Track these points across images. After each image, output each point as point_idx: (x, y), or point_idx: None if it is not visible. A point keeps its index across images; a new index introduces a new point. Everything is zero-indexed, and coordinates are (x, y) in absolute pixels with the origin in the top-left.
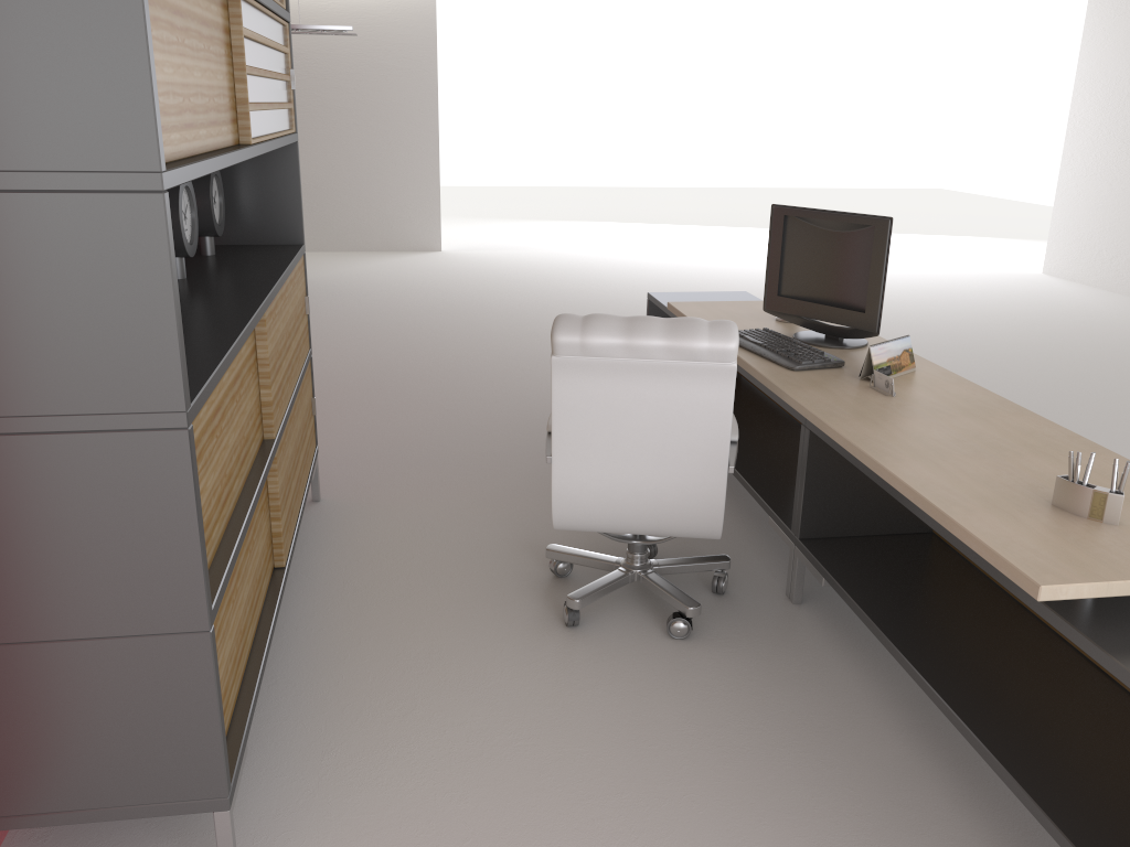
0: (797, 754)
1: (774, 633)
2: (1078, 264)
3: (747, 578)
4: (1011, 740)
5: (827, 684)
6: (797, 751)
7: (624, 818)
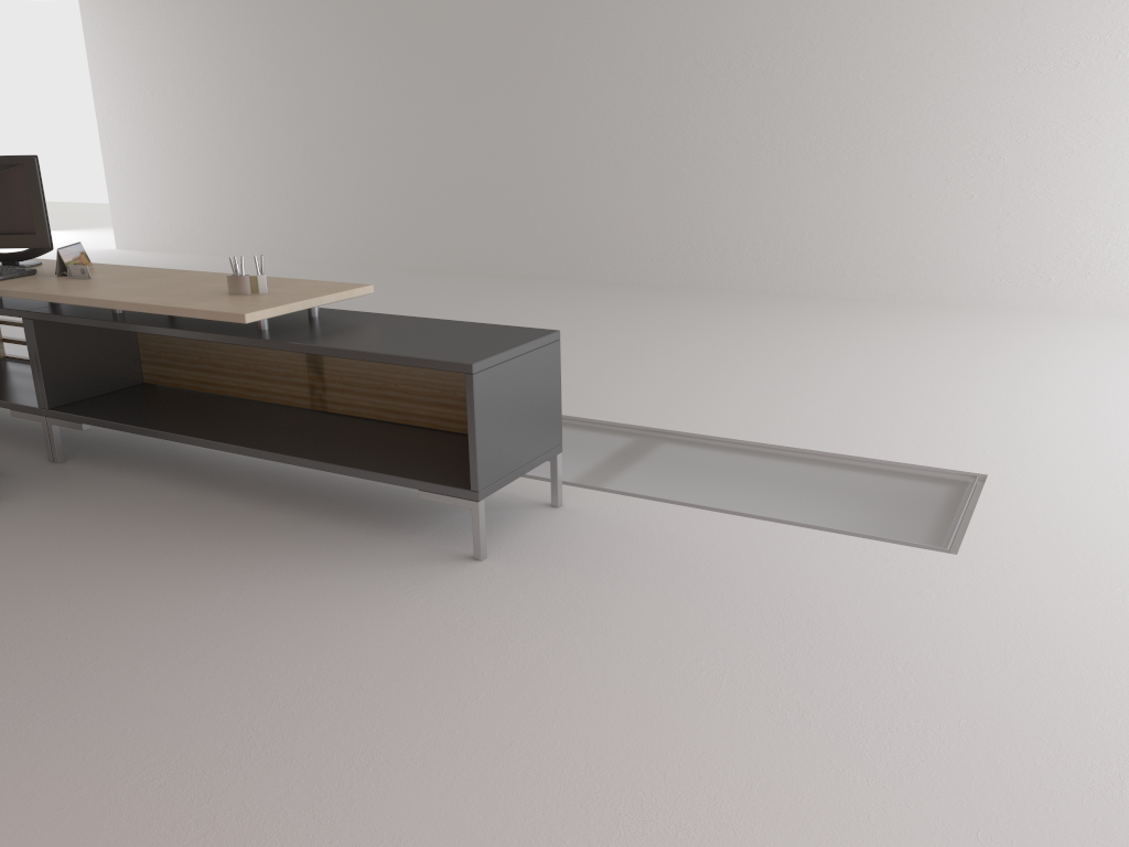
0: (121, 519)
1: (57, 480)
2: (145, 235)
3: (9, 463)
4: (252, 440)
5: (116, 487)
6: (120, 518)
7: (22, 584)
